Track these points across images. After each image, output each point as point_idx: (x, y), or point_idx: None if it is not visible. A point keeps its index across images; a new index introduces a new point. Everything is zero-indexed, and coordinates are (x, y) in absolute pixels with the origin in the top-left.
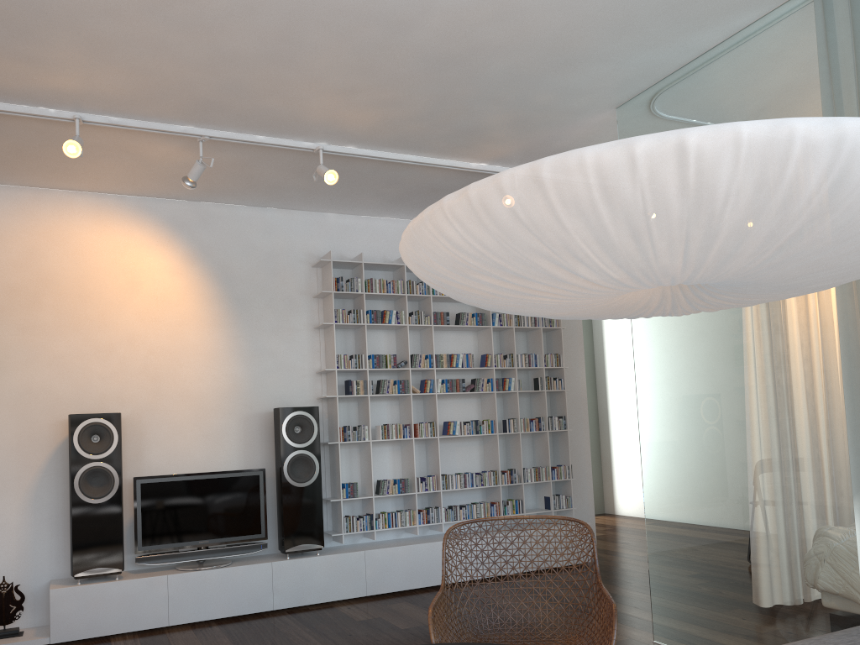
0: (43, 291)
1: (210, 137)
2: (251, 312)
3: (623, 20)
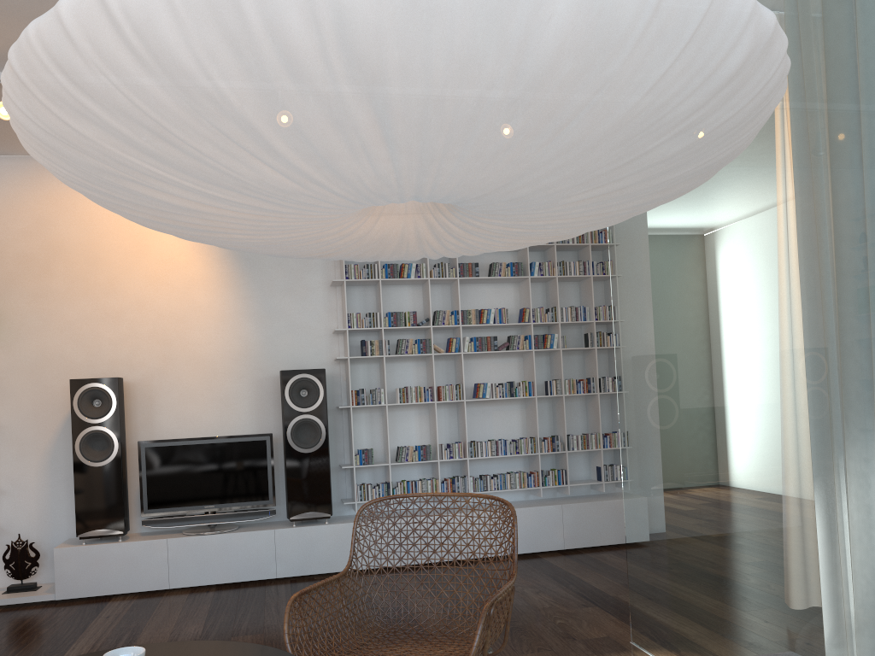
0: (53, 258)
1: None
2: (262, 271)
3: None
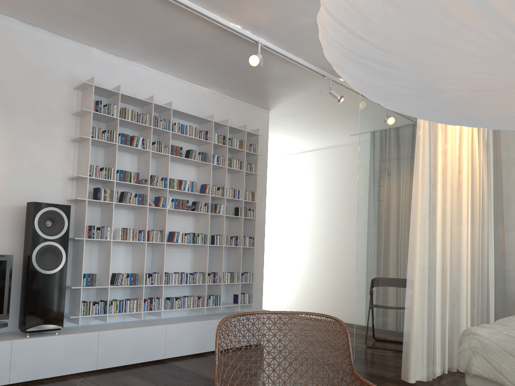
0: None
1: None
2: (13, 115)
3: None
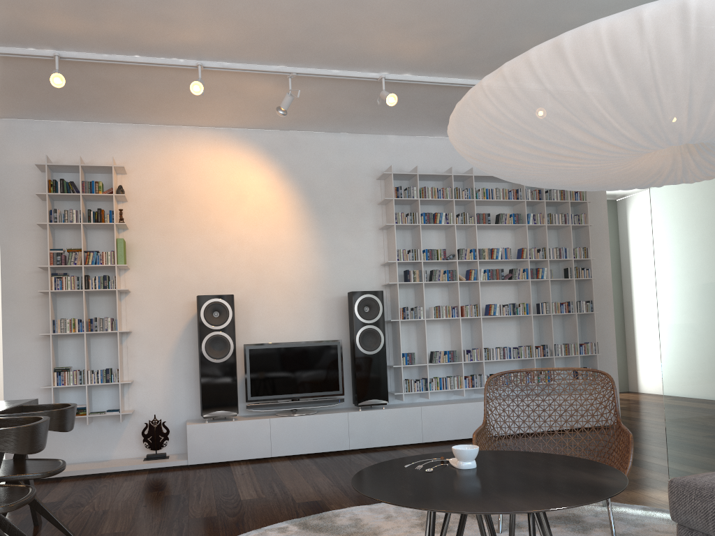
0: (176, 204)
1: (297, 73)
2: (329, 217)
3: None
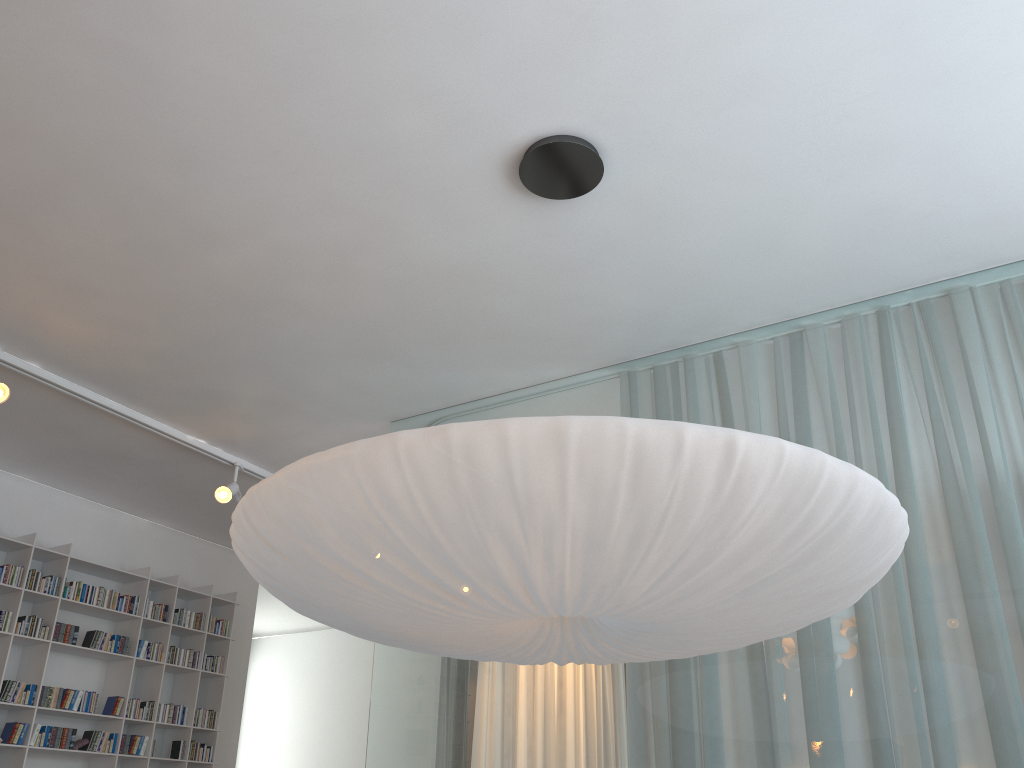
0: None
1: None
2: None
3: (450, 330)
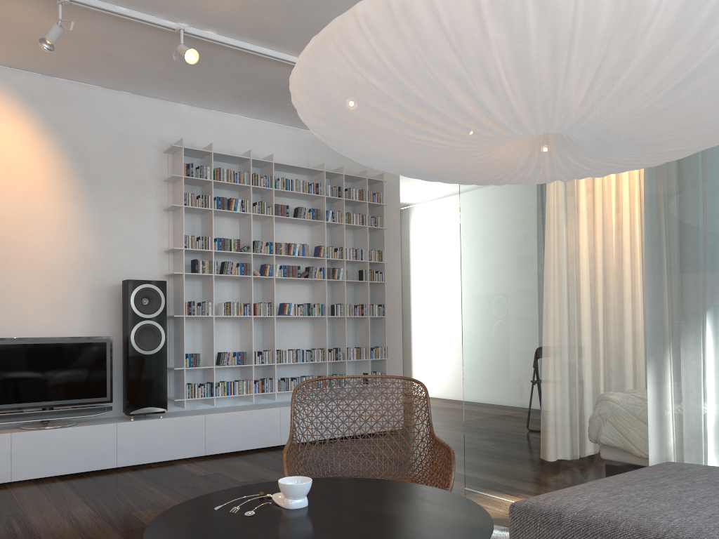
0: None
1: (70, 1)
2: (102, 189)
3: None
